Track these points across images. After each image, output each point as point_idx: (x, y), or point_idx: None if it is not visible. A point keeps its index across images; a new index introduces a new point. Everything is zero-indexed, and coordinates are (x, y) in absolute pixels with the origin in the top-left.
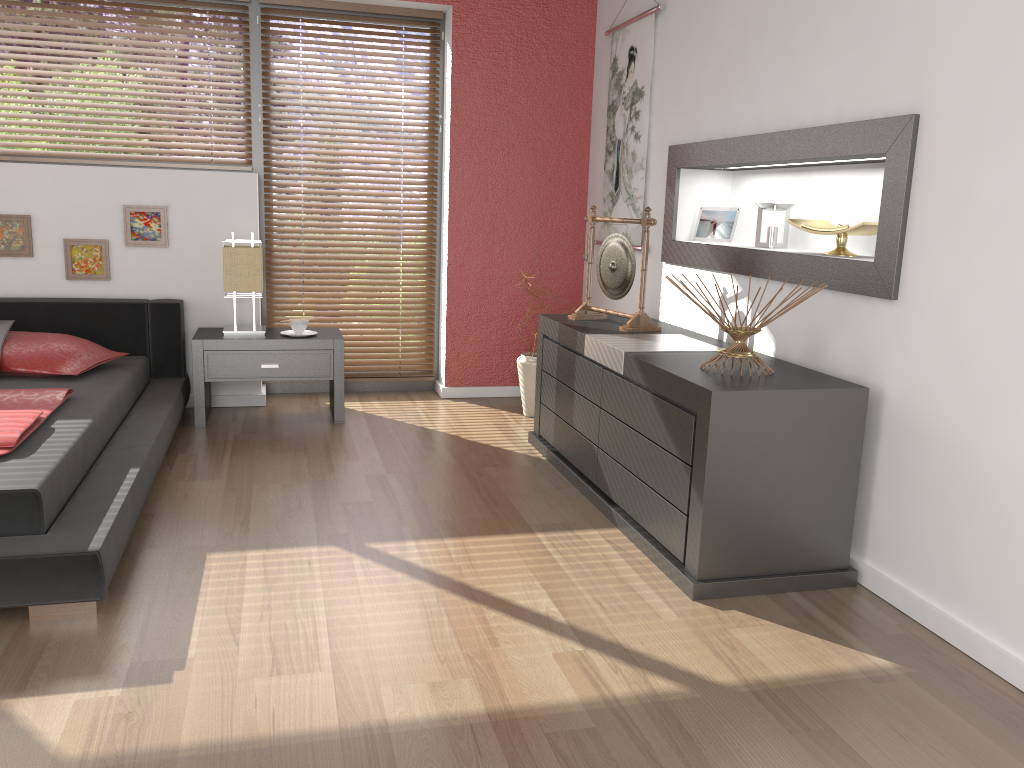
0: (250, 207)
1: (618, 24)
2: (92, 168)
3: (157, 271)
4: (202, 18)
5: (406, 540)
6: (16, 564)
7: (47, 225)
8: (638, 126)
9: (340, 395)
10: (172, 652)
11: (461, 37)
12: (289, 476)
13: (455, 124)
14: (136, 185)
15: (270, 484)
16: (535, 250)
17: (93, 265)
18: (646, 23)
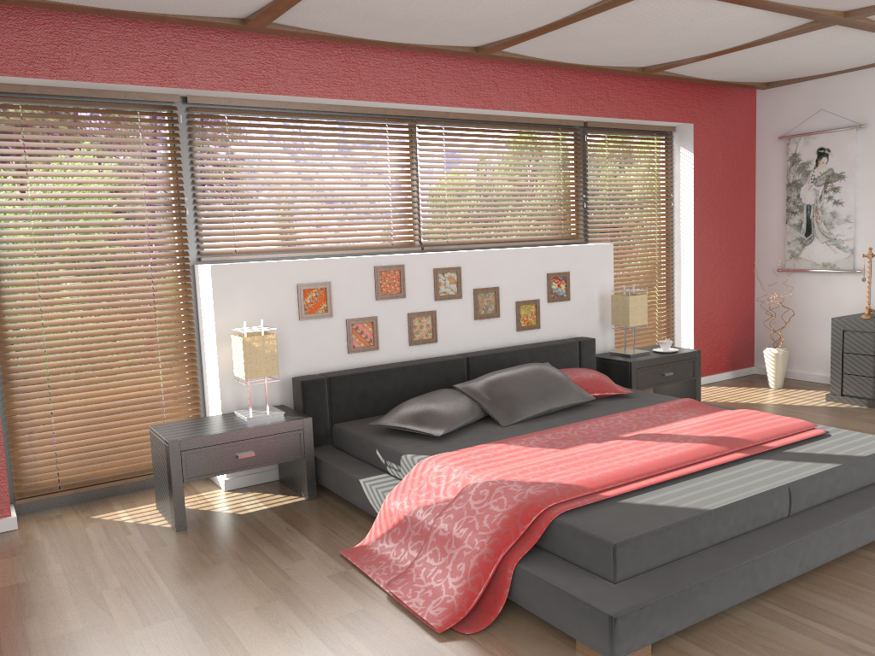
0: (610, 267)
1: (793, 133)
2: (531, 249)
3: (563, 318)
4: (557, 138)
5: None
6: None
7: (506, 293)
8: (838, 196)
9: (698, 389)
10: None
11: (697, 143)
12: None
13: (695, 200)
14: (553, 258)
15: None
16: (733, 279)
17: (530, 318)
18: (842, 134)
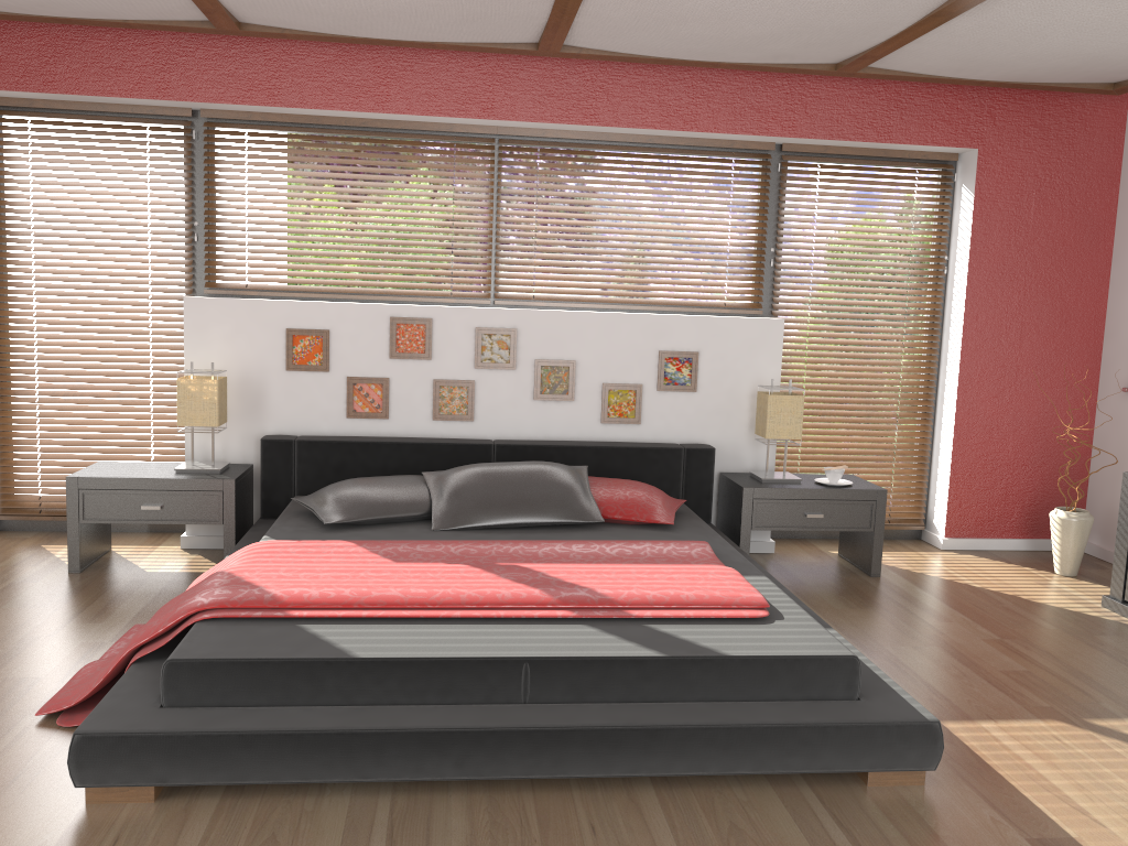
0: (775, 352)
1: None
2: (634, 315)
3: (683, 415)
4: (727, 167)
5: (1122, 718)
6: (870, 730)
7: (588, 370)
8: None
9: (878, 547)
10: (1050, 830)
11: (984, 180)
12: (905, 637)
13: (972, 267)
14: (672, 331)
15: (898, 645)
16: (1045, 395)
17: (626, 409)
18: None
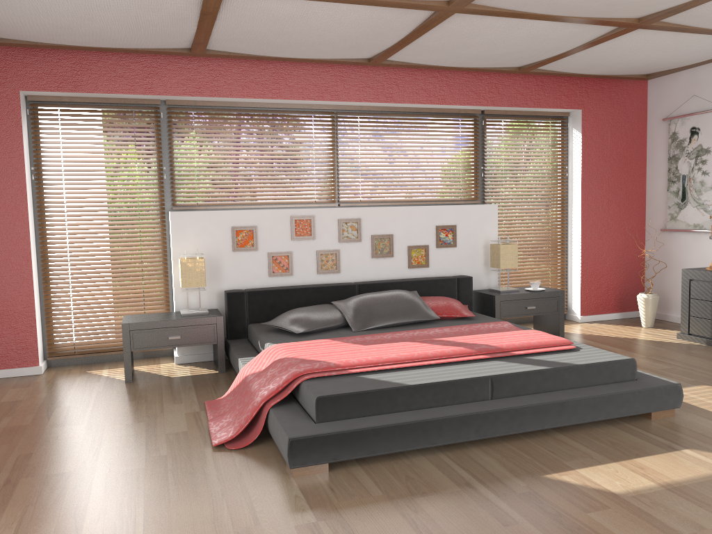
0: (494, 222)
1: (673, 115)
2: (422, 207)
3: (450, 260)
4: (457, 123)
5: None
6: (653, 391)
7: (400, 239)
8: (705, 167)
9: (562, 321)
10: None
11: (585, 125)
12: None
13: (583, 171)
14: (442, 214)
15: None
16: (622, 236)
17: (420, 259)
18: (709, 115)
